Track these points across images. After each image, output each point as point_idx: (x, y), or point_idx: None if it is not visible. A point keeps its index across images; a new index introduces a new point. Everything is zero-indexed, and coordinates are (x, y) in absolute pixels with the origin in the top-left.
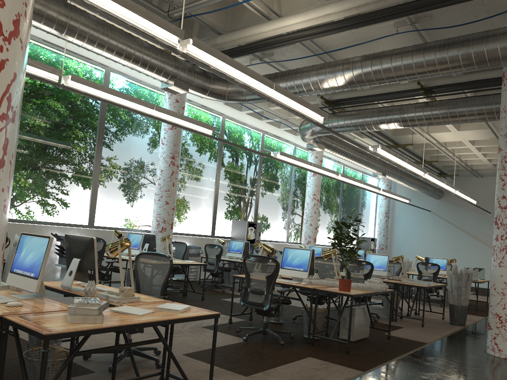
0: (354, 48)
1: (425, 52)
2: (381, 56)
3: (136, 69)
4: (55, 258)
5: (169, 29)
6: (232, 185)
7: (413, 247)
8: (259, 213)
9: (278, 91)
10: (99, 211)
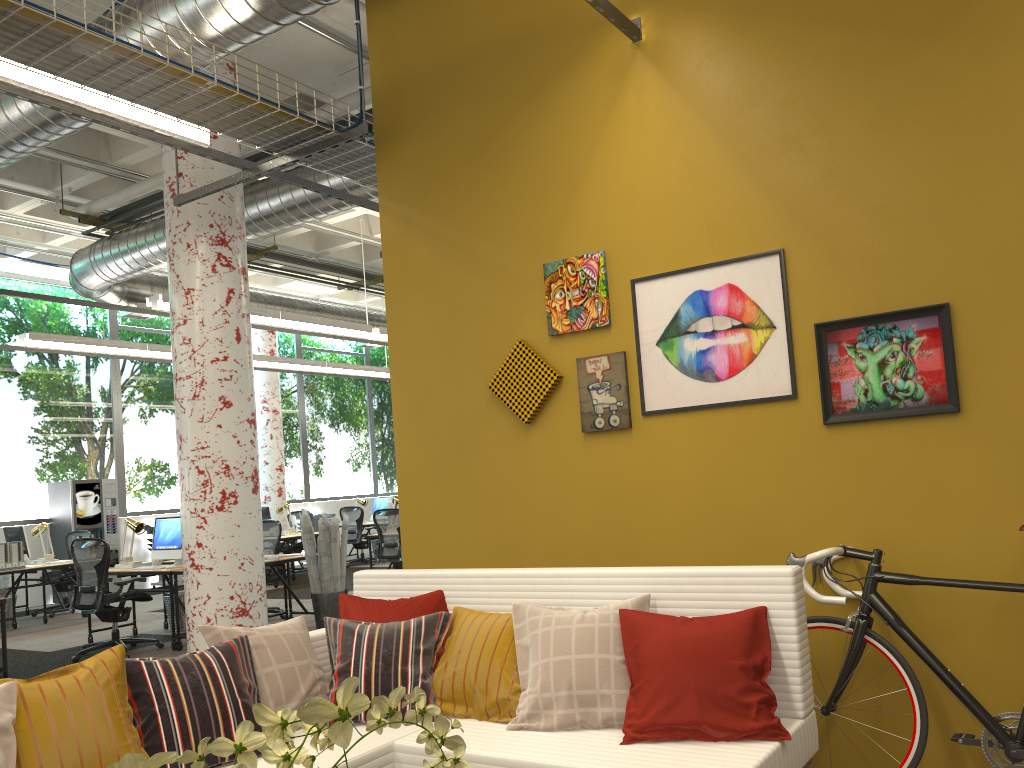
0: None
1: None
2: None
3: None
4: None
5: None
6: (36, 412)
7: None
8: (131, 458)
9: None
10: None
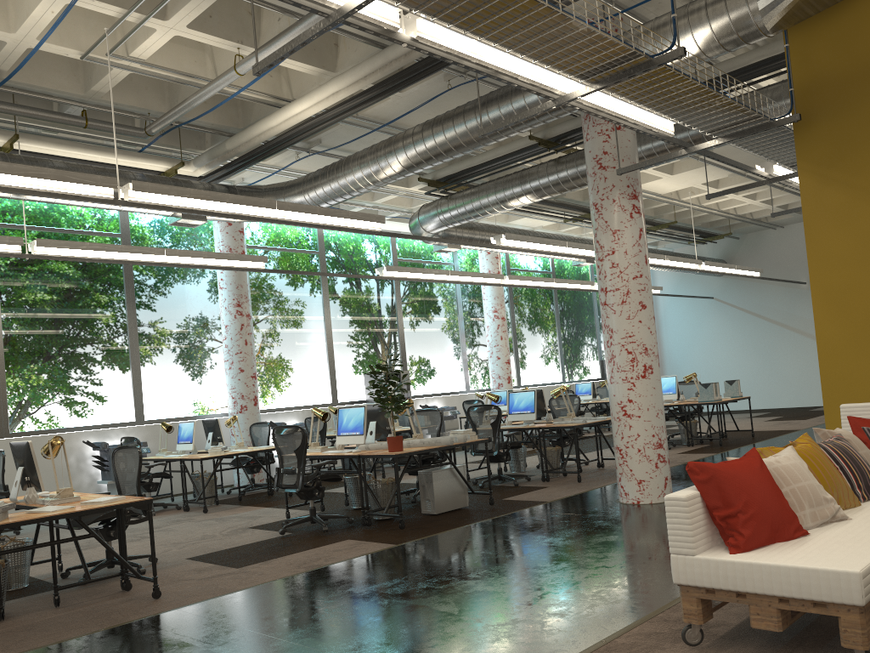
0: (419, 112)
1: (465, 116)
2: (422, 130)
3: (125, 210)
4: (97, 473)
5: (94, 183)
6: (354, 323)
7: (695, 360)
8: (409, 356)
9: (284, 209)
10: (149, 398)
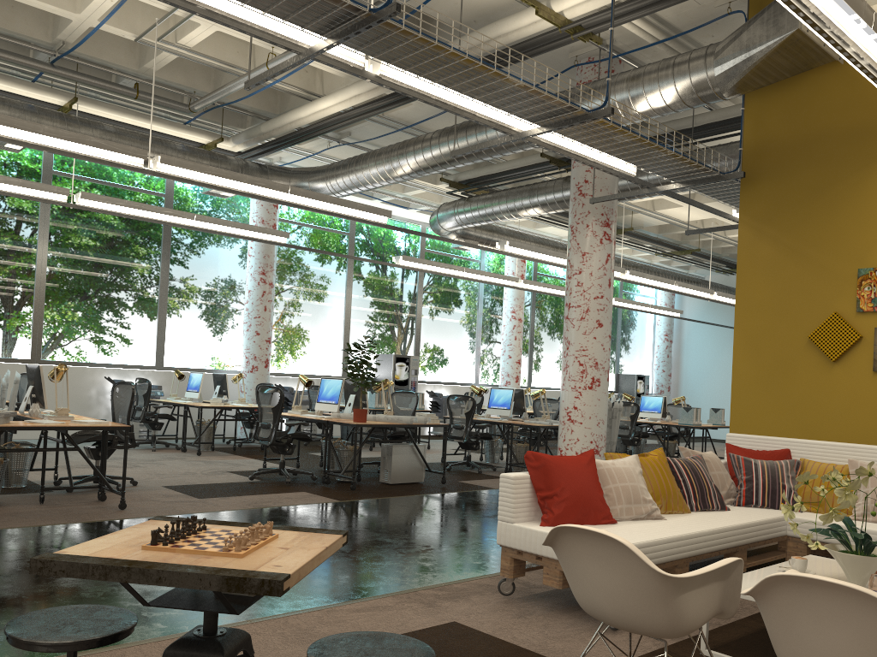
0: (440, 119)
1: (467, 132)
2: (431, 138)
3: None
4: None
5: (127, 152)
6: (373, 305)
7: (711, 387)
8: (423, 343)
9: (296, 194)
10: (170, 347)
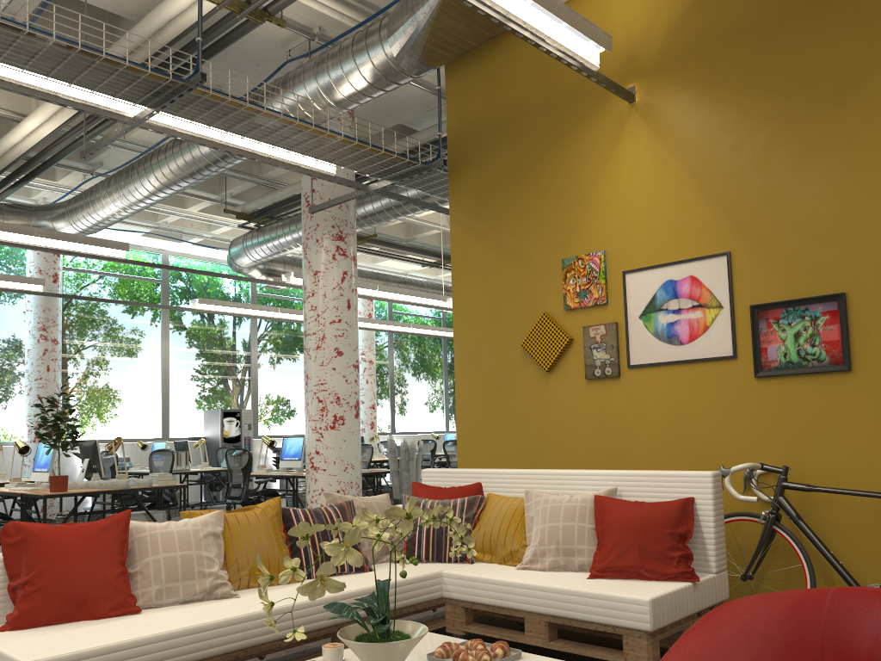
0: None
1: (181, 144)
2: (151, 156)
3: None
4: None
5: None
6: (197, 357)
7: None
8: (262, 394)
9: None
10: None
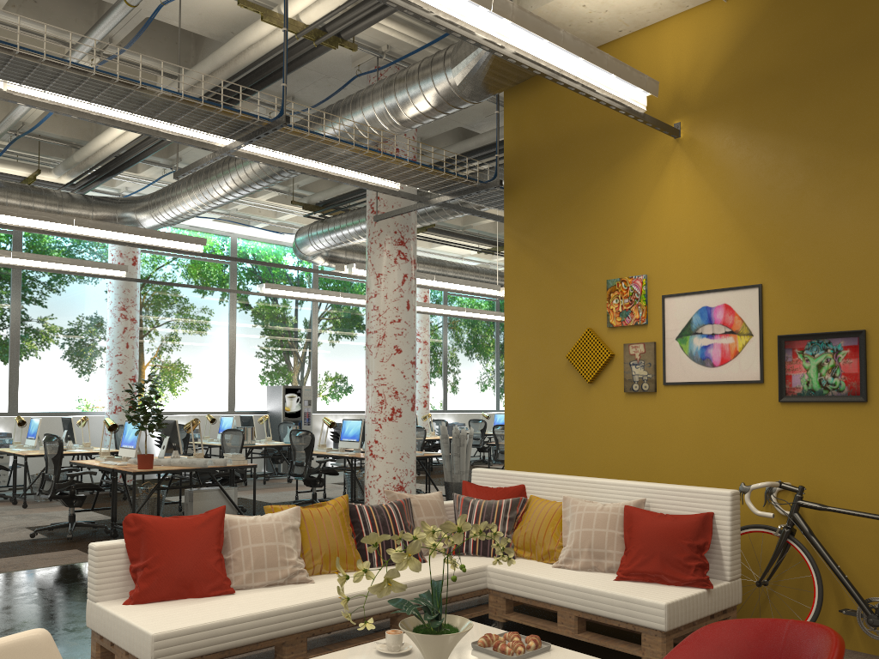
0: None
1: None
2: (229, 160)
3: None
4: None
5: None
6: (262, 335)
7: None
8: (321, 371)
9: (84, 226)
10: (25, 391)
